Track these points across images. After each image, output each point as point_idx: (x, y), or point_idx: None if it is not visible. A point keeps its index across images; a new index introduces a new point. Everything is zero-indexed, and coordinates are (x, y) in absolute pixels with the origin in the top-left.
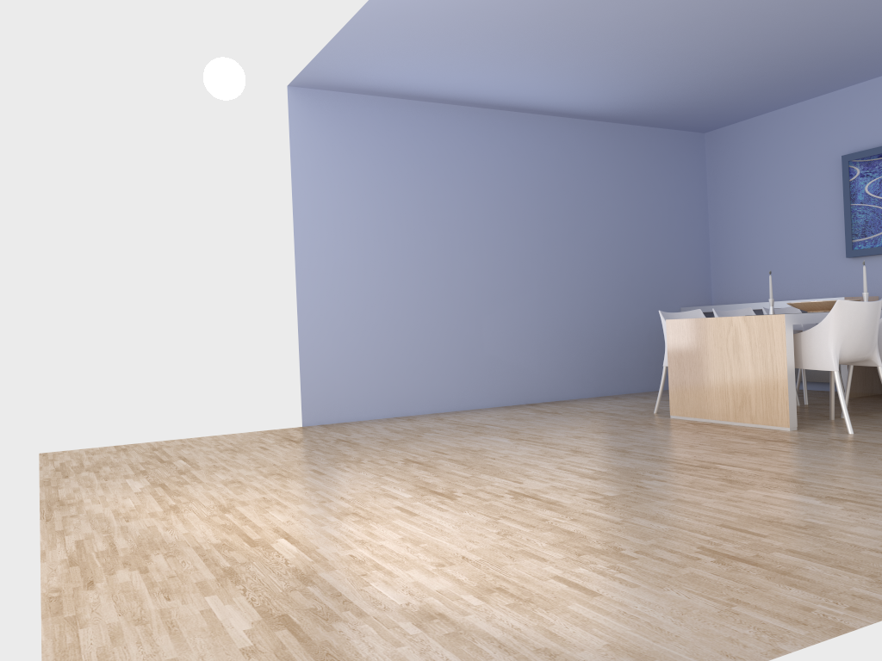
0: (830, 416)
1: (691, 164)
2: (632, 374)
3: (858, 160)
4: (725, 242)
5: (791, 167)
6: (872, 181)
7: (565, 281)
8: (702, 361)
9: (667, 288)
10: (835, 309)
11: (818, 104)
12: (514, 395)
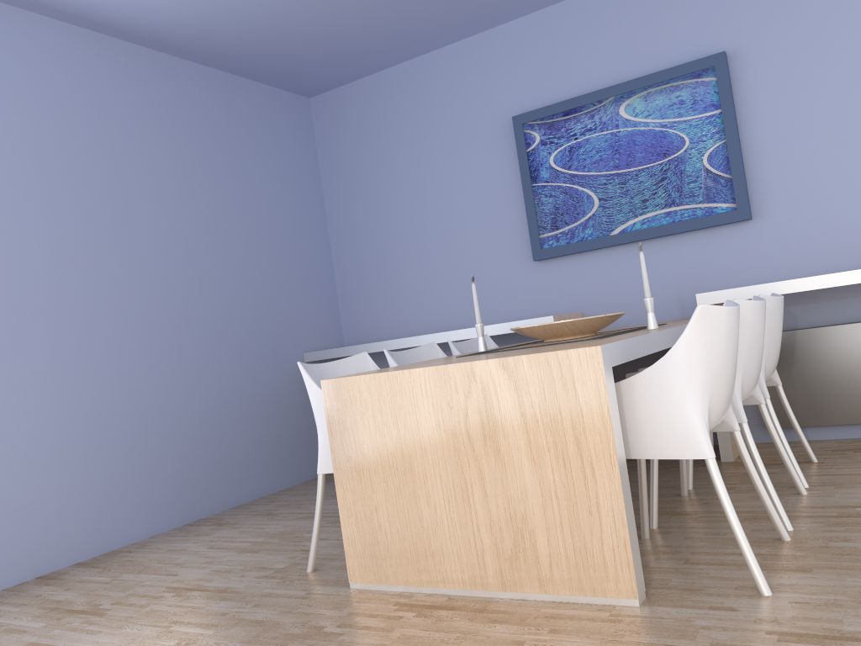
0: (644, 533)
1: (296, 140)
2: (242, 472)
3: (536, 121)
4: (355, 252)
5: (441, 139)
6: (560, 149)
7: (105, 322)
8: (412, 464)
9: (282, 325)
10: (695, 326)
11: (470, 48)
12: (7, 566)
